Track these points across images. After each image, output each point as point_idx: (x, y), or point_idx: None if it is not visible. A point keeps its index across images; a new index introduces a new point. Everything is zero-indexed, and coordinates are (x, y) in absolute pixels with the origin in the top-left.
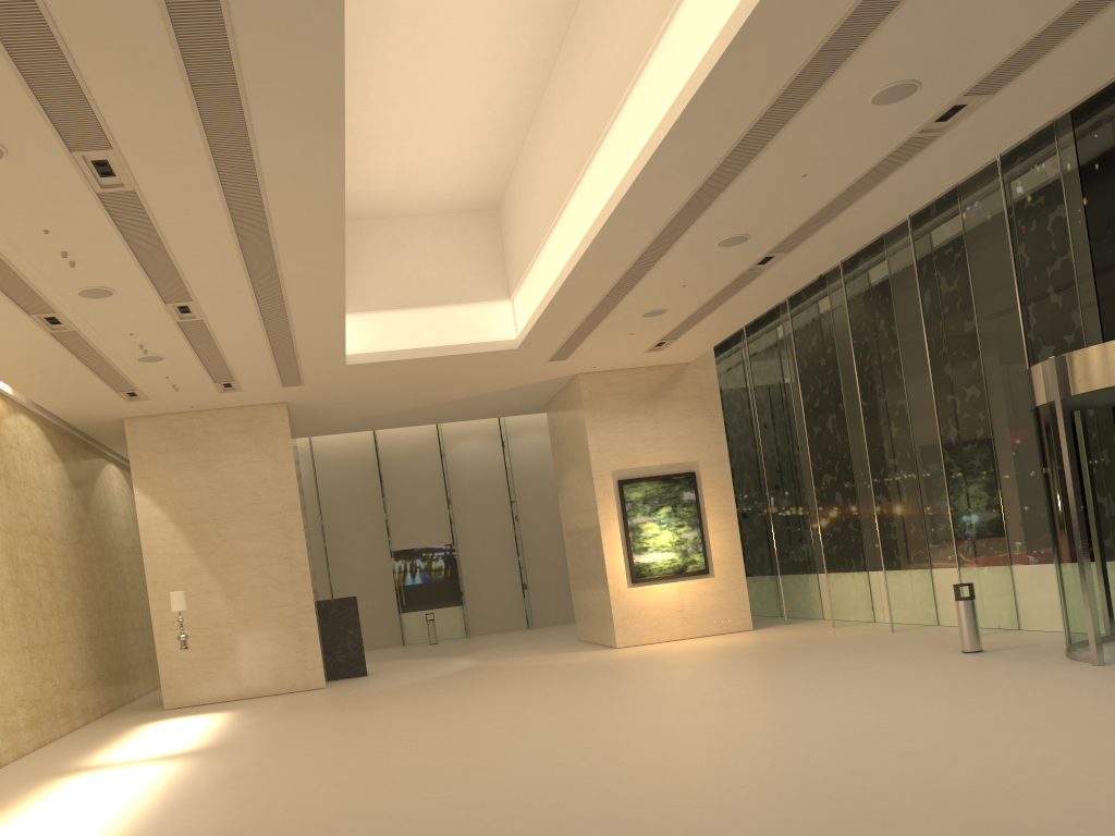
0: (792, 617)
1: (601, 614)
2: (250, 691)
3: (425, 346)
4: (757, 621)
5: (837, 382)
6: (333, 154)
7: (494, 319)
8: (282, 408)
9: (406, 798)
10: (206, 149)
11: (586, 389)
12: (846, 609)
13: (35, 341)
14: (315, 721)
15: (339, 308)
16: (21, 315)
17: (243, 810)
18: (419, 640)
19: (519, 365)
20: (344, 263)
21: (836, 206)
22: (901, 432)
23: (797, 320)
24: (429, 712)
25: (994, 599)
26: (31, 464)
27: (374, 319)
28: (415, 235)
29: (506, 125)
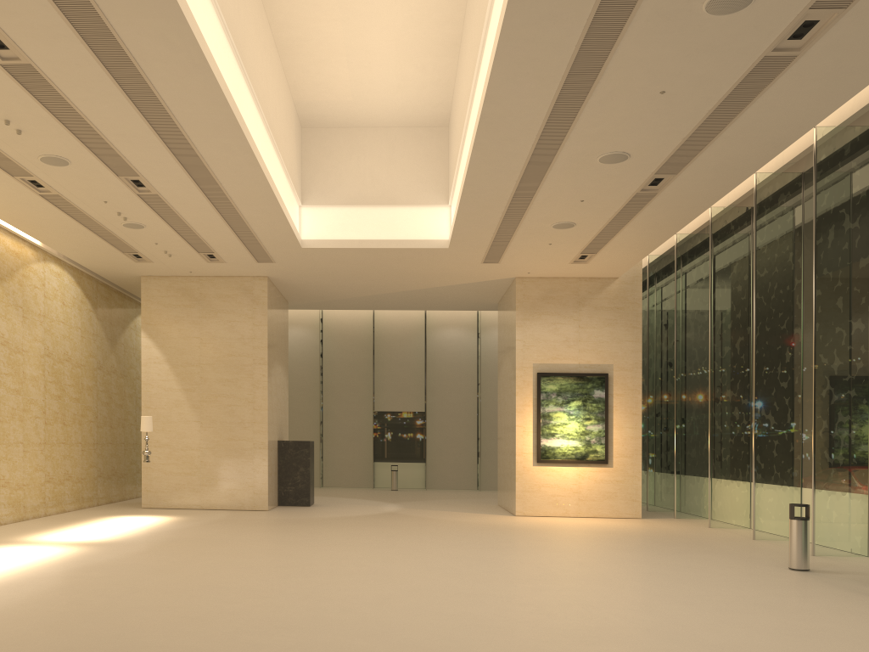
0: (681, 513)
1: (510, 485)
2: (209, 504)
3: (370, 239)
4: (656, 511)
5: (747, 307)
6: (186, 38)
7: (433, 221)
8: (264, 281)
9: (162, 612)
10: (69, 26)
11: (520, 291)
12: (724, 512)
13: (31, 200)
14: (216, 534)
15: (269, 194)
16: (6, 176)
17: (43, 597)
18: (386, 486)
19: (457, 263)
20: (252, 151)
21: (709, 129)
22: (791, 358)
23: (717, 247)
24: (301, 542)
25: (846, 524)
26: (55, 302)
27: (330, 212)
28: (374, 144)
29: (438, 46)
